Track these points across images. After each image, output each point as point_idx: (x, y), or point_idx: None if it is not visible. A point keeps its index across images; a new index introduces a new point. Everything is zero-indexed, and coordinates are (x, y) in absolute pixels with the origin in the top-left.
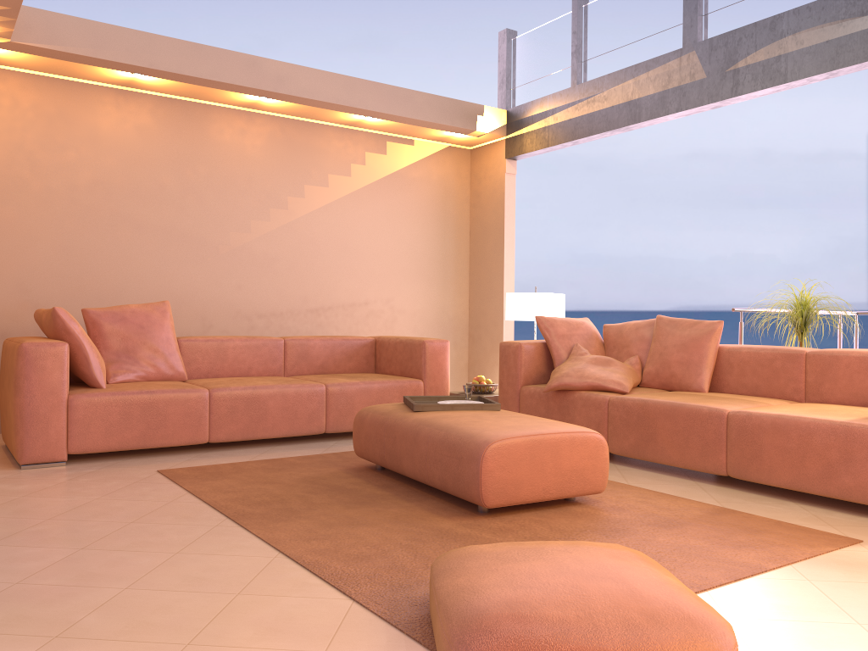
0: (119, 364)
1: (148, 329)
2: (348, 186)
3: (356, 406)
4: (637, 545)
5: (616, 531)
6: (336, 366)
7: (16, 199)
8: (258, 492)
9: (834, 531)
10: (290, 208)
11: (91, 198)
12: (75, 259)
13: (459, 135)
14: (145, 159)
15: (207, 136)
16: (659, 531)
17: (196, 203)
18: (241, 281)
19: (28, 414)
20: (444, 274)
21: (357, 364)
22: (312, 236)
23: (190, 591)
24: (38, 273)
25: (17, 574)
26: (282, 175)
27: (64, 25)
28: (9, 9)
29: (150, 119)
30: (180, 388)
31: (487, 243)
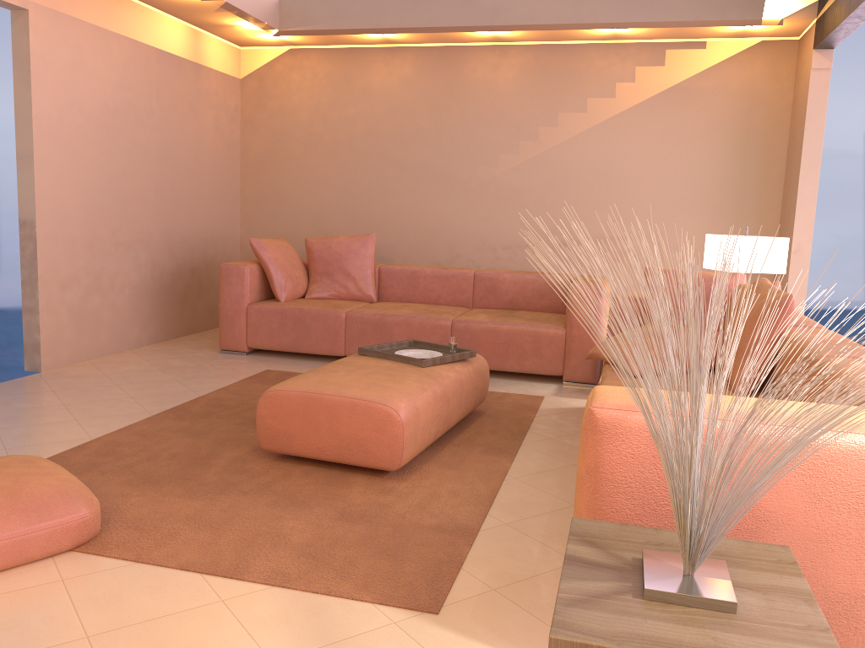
0: (318, 284)
1: (345, 257)
2: (611, 109)
3: (481, 345)
4: (255, 517)
5: (296, 503)
6: (527, 303)
7: (314, 150)
8: (245, 398)
9: (463, 595)
10: (541, 138)
11: (364, 145)
12: (352, 196)
13: (752, 27)
14: (406, 106)
15: (460, 77)
16: (322, 518)
17: (448, 141)
18: (487, 214)
19: (222, 314)
20: (740, 204)
21: (550, 304)
22: (564, 166)
23: (2, 439)
24: (327, 208)
25: (4, 408)
26: (534, 106)
27: (314, 7)
28: (239, 12)
29: (411, 69)
30: (324, 308)
31: (793, 165)
